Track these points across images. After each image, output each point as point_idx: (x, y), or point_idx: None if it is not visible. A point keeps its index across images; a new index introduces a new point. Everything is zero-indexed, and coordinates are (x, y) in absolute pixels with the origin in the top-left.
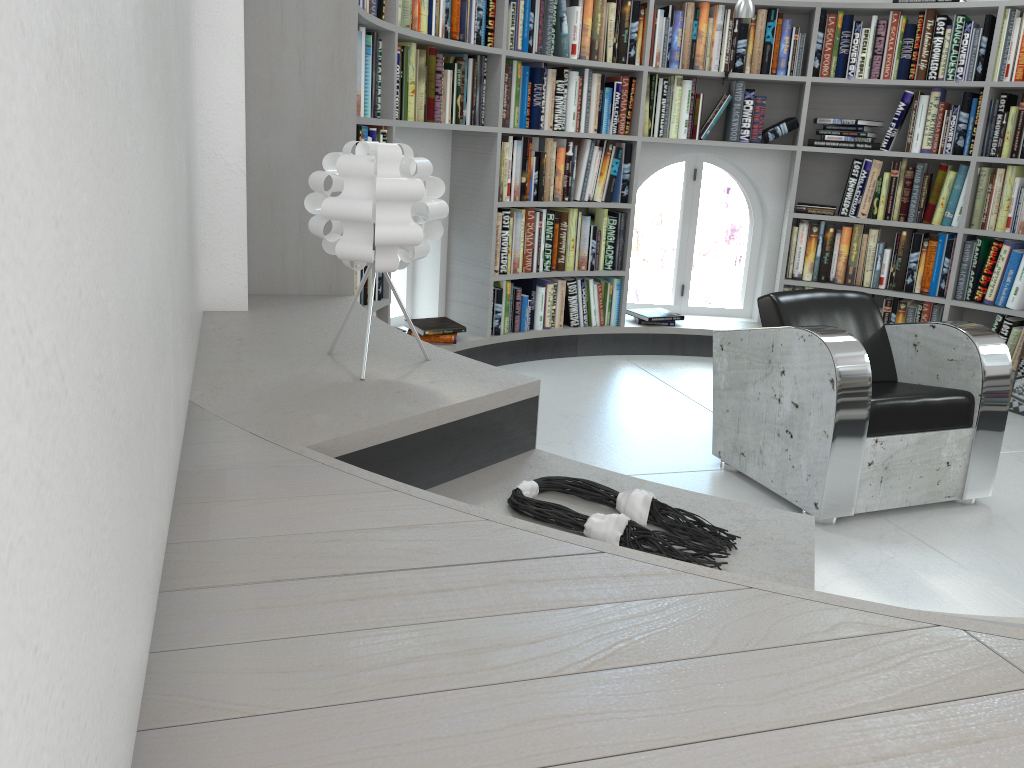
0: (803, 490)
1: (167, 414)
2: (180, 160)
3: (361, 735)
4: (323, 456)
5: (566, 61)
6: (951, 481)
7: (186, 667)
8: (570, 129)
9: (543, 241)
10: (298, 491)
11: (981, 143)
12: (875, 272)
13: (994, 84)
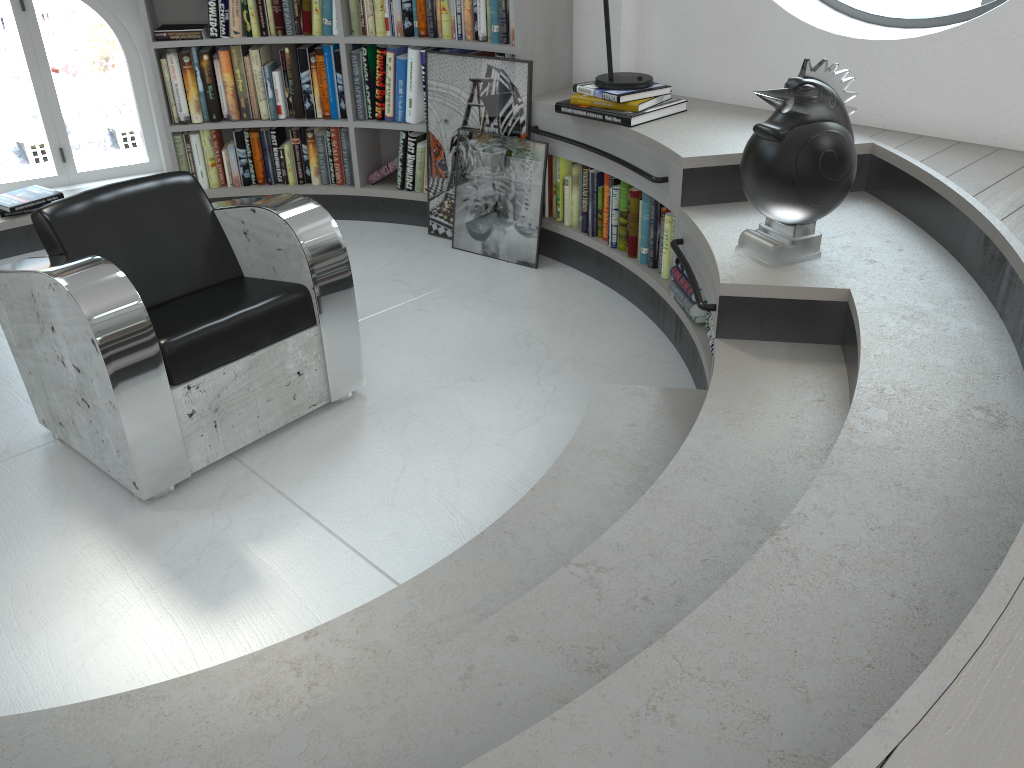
0: (120, 468)
1: None
2: None
3: None
4: None
5: None
6: (311, 389)
7: None
8: None
9: None
10: None
11: None
12: (269, 101)
13: None
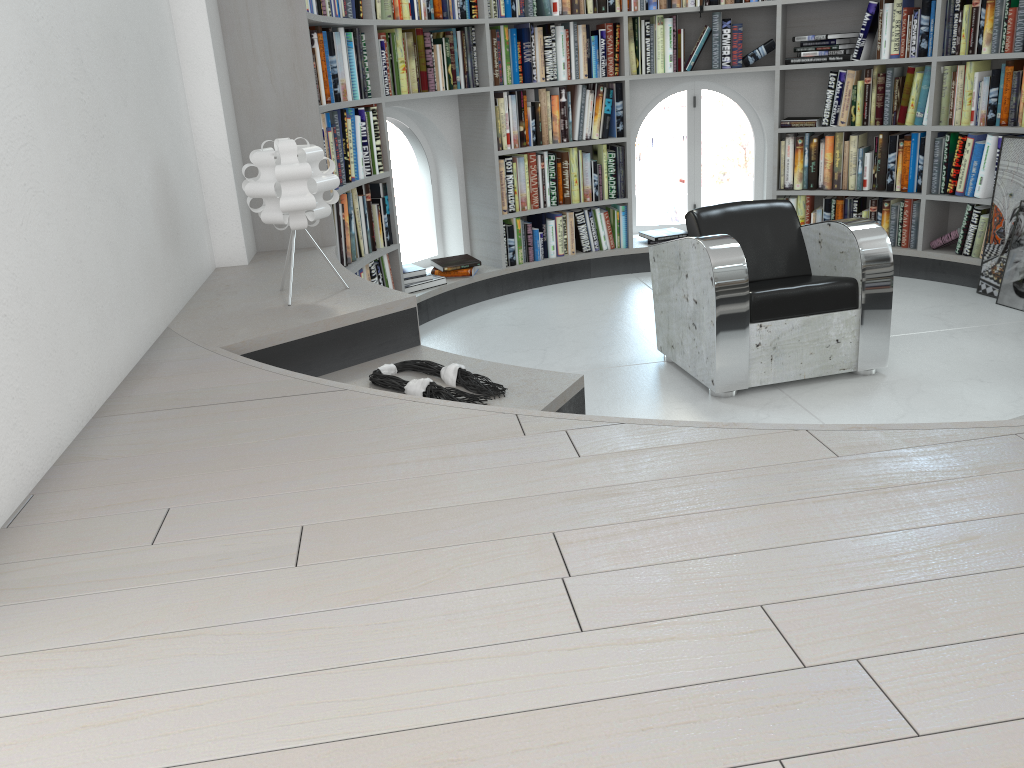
0: (705, 371)
1: (107, 328)
2: (134, 173)
3: (149, 464)
4: (226, 352)
5: (548, 19)
6: (843, 356)
7: (87, 445)
8: (562, 78)
9: (547, 180)
10: (197, 370)
11: (940, 43)
12: (857, 175)
13: None
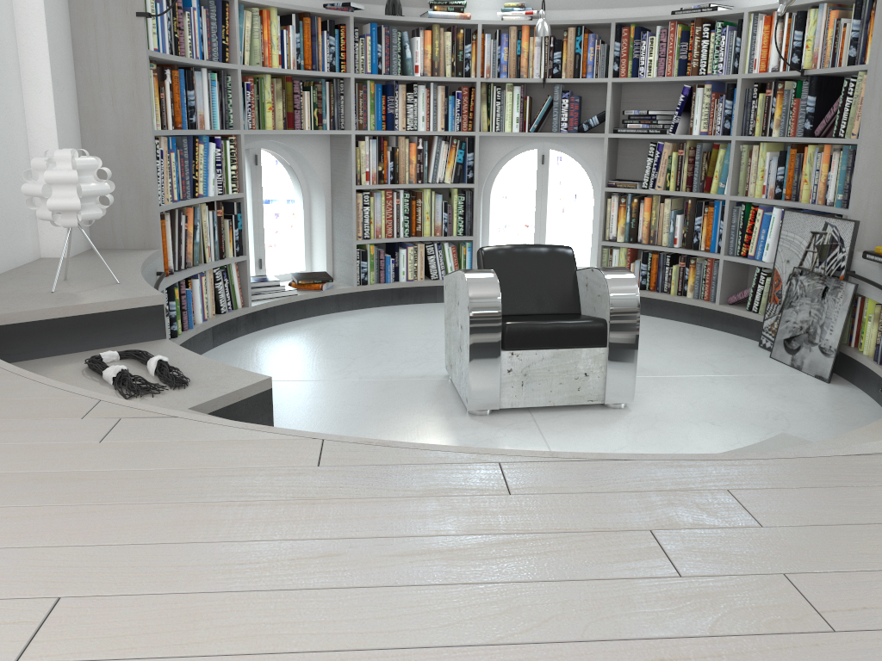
0: (464, 389)
1: None
2: None
3: None
4: None
5: (409, 78)
6: (592, 388)
7: None
8: (421, 129)
9: (402, 214)
10: None
11: (739, 125)
12: (669, 234)
13: (744, 76)
